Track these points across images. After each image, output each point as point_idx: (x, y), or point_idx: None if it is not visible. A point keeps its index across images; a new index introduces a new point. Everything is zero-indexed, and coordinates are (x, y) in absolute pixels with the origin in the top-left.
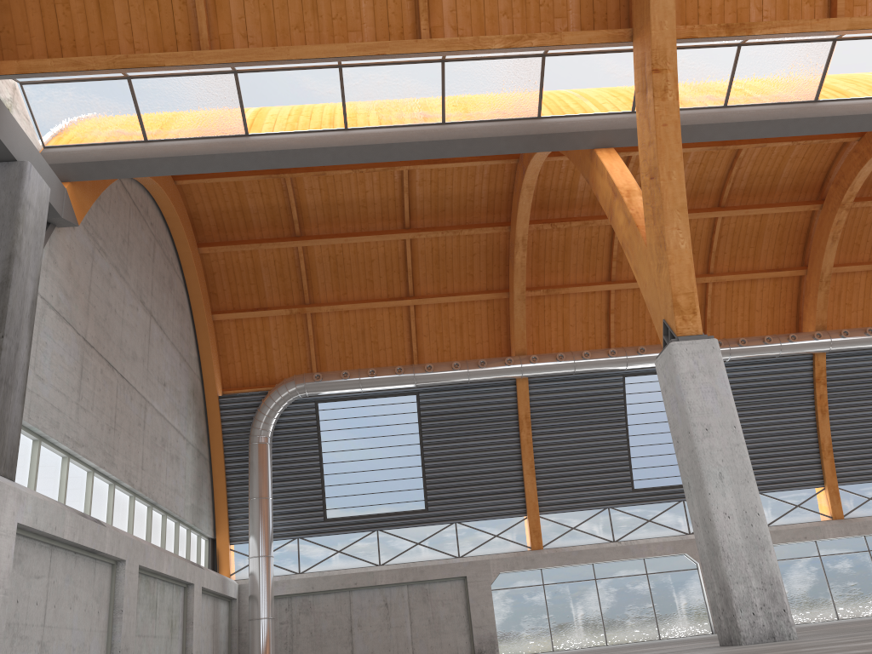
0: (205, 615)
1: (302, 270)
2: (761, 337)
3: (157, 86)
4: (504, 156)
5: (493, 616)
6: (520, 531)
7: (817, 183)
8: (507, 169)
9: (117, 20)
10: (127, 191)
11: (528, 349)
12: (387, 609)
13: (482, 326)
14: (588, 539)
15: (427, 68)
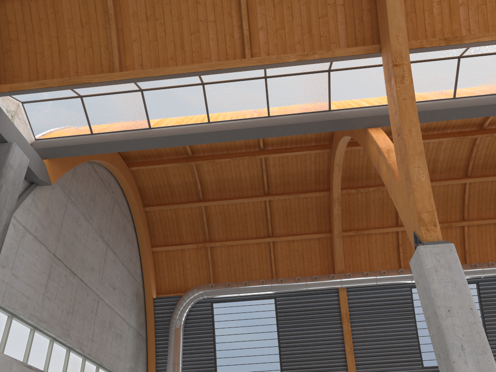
0: None
1: (204, 220)
2: None
3: (97, 101)
4: (322, 147)
5: None
6: None
7: None
8: (326, 156)
9: (69, 61)
10: (96, 171)
11: (346, 270)
12: None
13: (316, 255)
14: None
15: (256, 82)
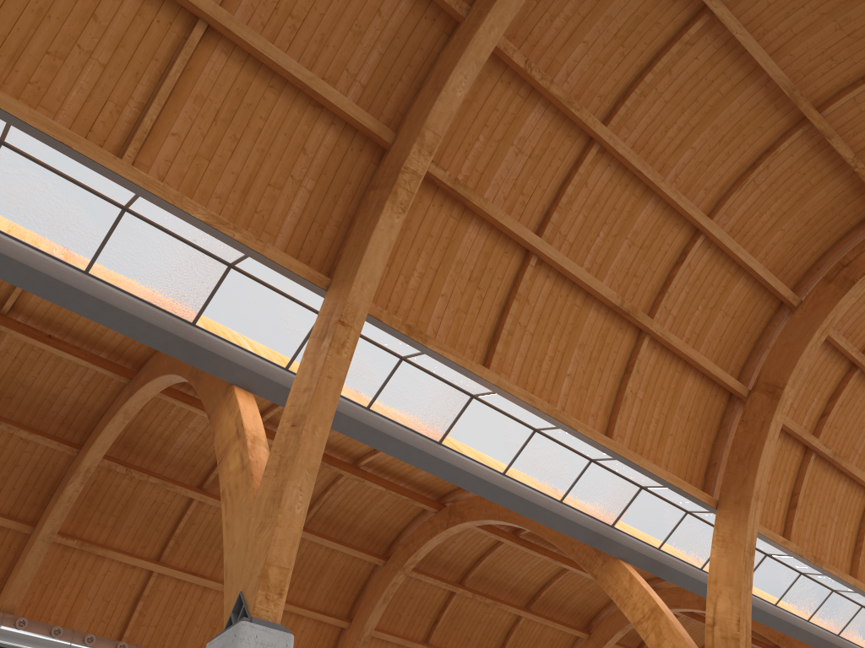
0: None
1: None
2: None
3: None
4: (117, 369)
5: None
6: None
7: (389, 539)
8: (112, 387)
9: None
10: None
11: (19, 610)
12: None
13: None
14: None
15: (102, 205)
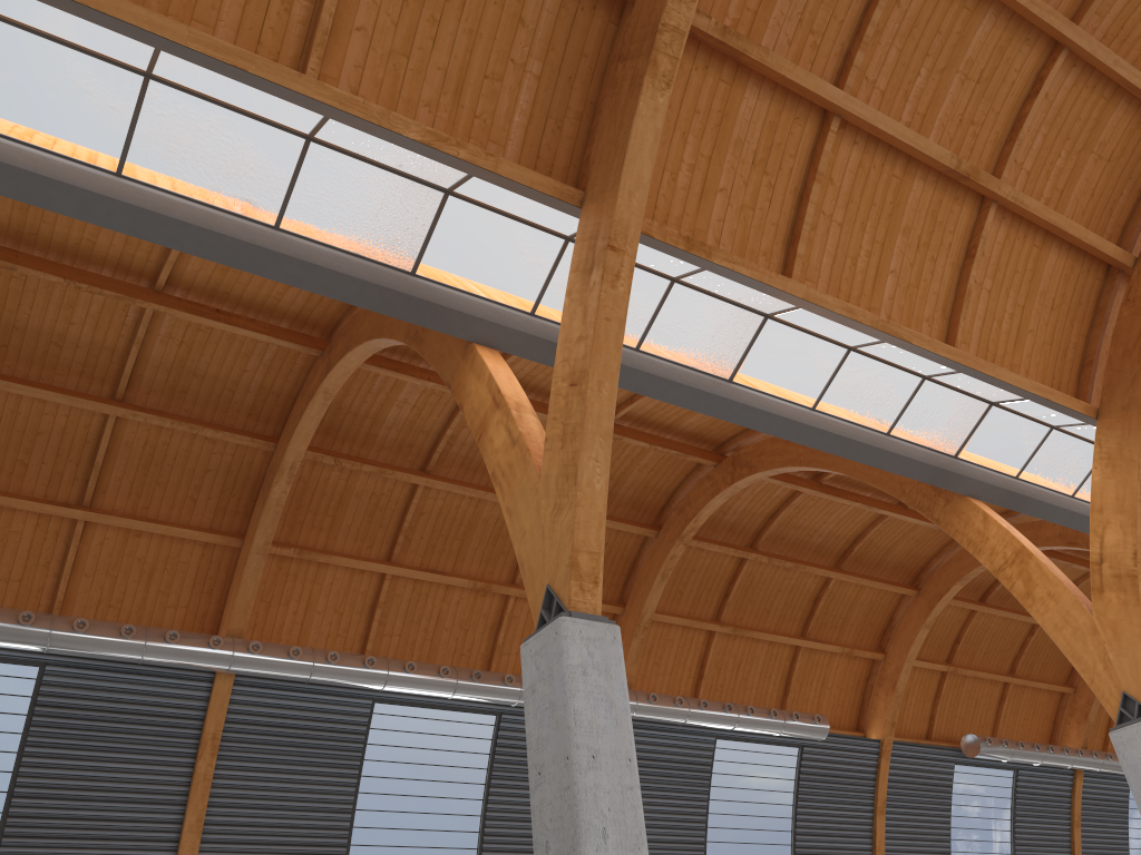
0: None
1: None
2: None
3: None
4: (305, 341)
5: None
6: None
7: (658, 505)
8: (300, 363)
9: None
10: None
11: (245, 633)
12: None
13: (185, 582)
14: None
15: (281, 139)
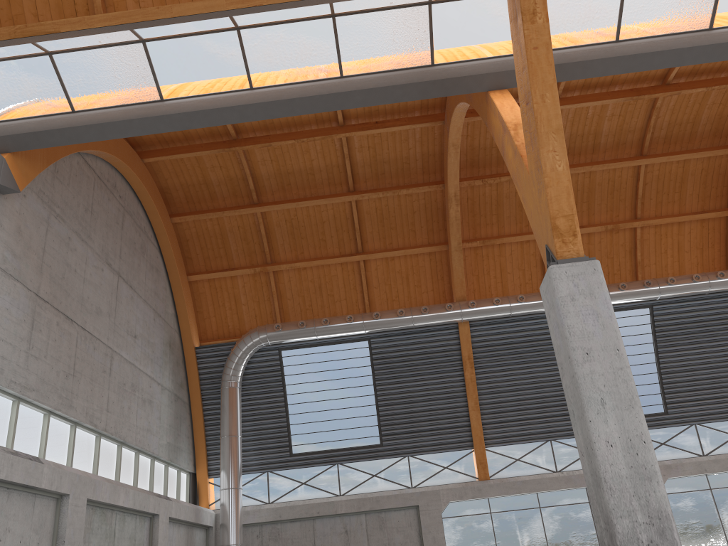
0: (177, 542)
1: (262, 233)
2: (690, 276)
3: (76, 59)
4: (431, 119)
5: (444, 543)
6: (468, 463)
7: None
8: (437, 132)
9: None
10: (91, 167)
11: (470, 296)
12: (347, 536)
13: (426, 277)
14: (532, 470)
15: (319, 24)
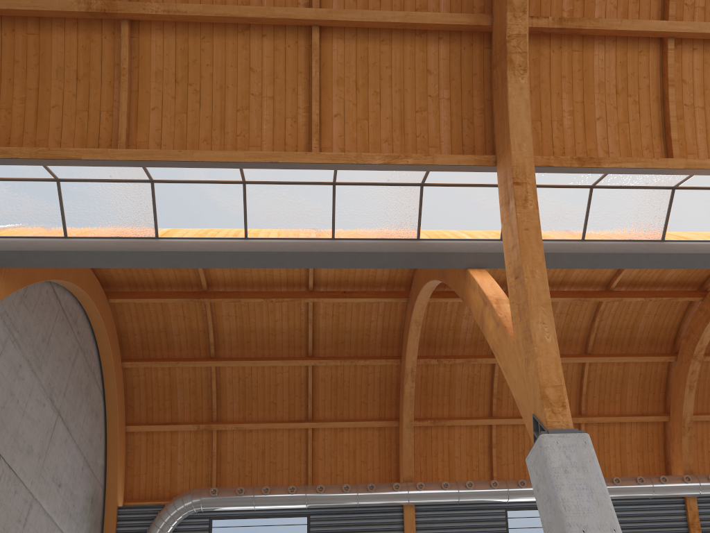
0: None
1: (213, 389)
2: (634, 477)
3: (82, 189)
4: (396, 295)
5: None
6: None
7: (670, 338)
8: (399, 309)
9: (50, 125)
10: (58, 298)
11: (416, 478)
12: None
13: (374, 453)
14: None
15: (320, 189)
